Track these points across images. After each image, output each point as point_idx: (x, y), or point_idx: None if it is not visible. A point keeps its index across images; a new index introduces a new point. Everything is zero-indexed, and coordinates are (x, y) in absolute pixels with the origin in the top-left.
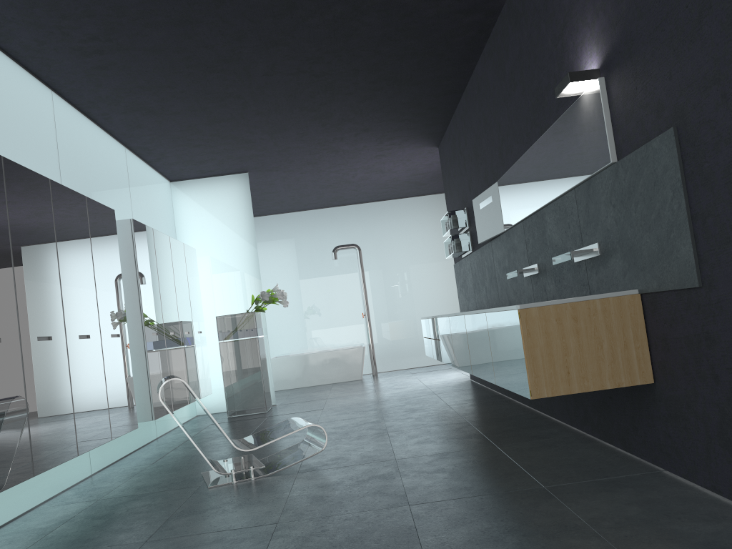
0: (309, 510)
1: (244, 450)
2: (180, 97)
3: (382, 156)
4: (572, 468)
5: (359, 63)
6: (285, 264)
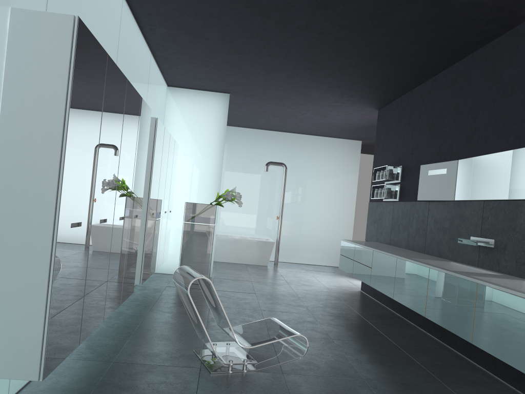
0: None
1: (244, 347)
2: (220, 28)
3: (333, 106)
4: None
5: (375, 38)
6: (226, 165)
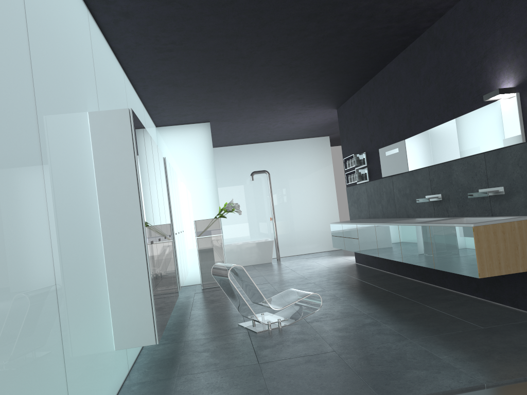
0: (347, 344)
1: (276, 309)
2: (199, 77)
3: (299, 114)
4: (489, 317)
5: (320, 61)
6: None
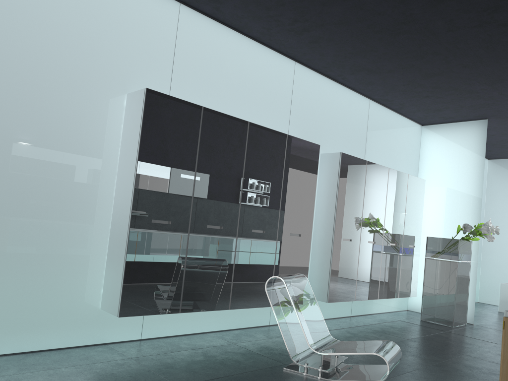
0: None
1: (314, 351)
2: (386, 58)
3: None
4: None
5: None
6: None
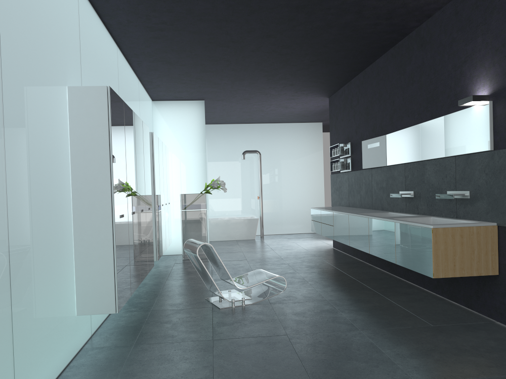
0: (300, 328)
1: (241, 288)
2: (192, 57)
3: (291, 99)
4: (442, 315)
5: (310, 51)
6: (208, 158)
